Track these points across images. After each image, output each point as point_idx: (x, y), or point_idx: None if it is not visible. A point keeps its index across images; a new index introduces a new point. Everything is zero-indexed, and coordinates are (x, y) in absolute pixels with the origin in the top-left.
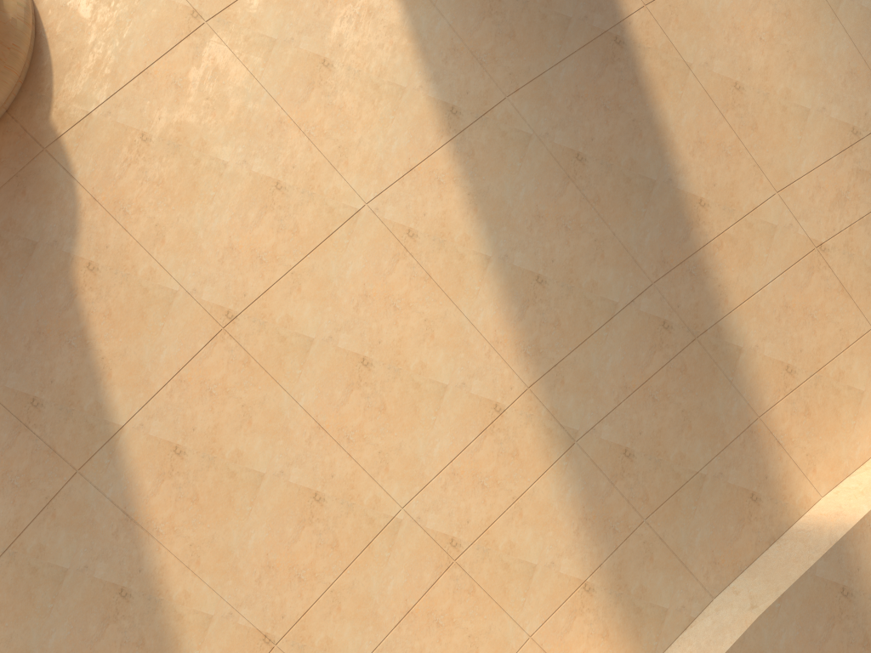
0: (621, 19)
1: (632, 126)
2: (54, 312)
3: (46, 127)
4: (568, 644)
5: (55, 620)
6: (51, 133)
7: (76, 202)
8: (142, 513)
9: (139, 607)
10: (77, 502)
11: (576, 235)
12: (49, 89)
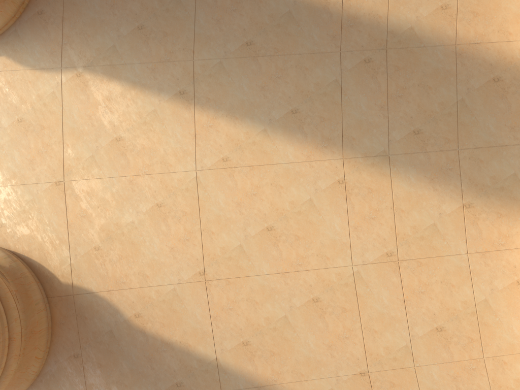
0: None
1: (253, 2)
2: (145, 346)
3: (64, 287)
4: (487, 237)
5: None
6: (68, 286)
7: (105, 300)
8: (261, 380)
9: None
10: None
11: (285, 75)
12: (49, 272)
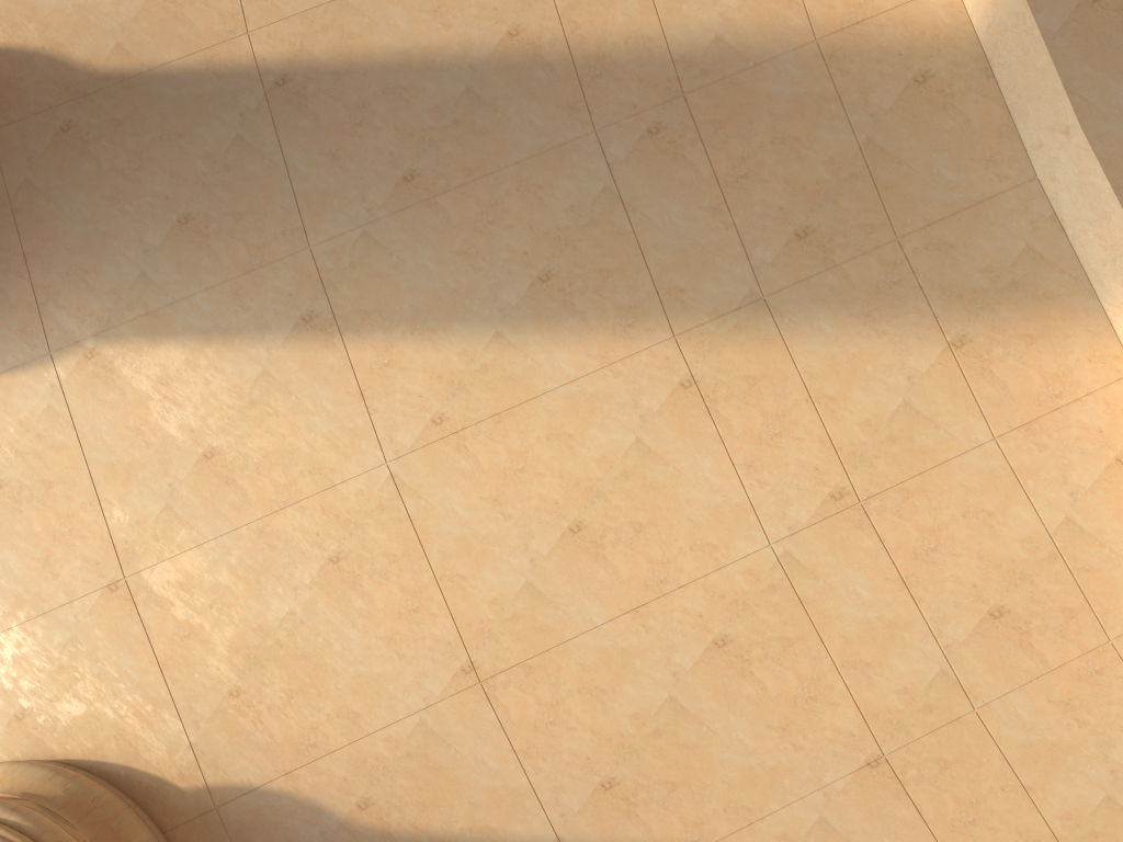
0: (255, 69)
1: (390, 96)
2: None
3: (193, 797)
4: (1023, 391)
5: None
6: (201, 794)
7: (285, 795)
8: None
9: None
10: None
11: (503, 212)
12: (152, 778)
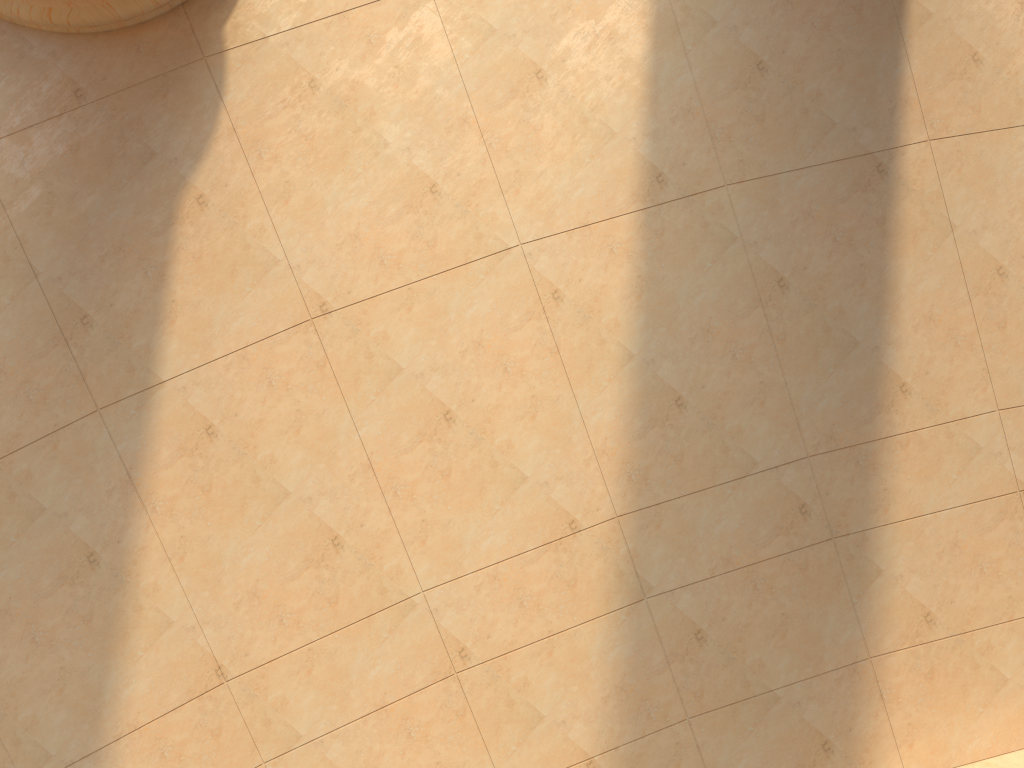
0: (894, 145)
1: (857, 270)
2: (144, 233)
3: (215, 36)
4: None
5: (11, 557)
6: (218, 44)
7: (213, 126)
8: (145, 482)
9: (102, 580)
10: (85, 442)
11: (741, 368)
12: None
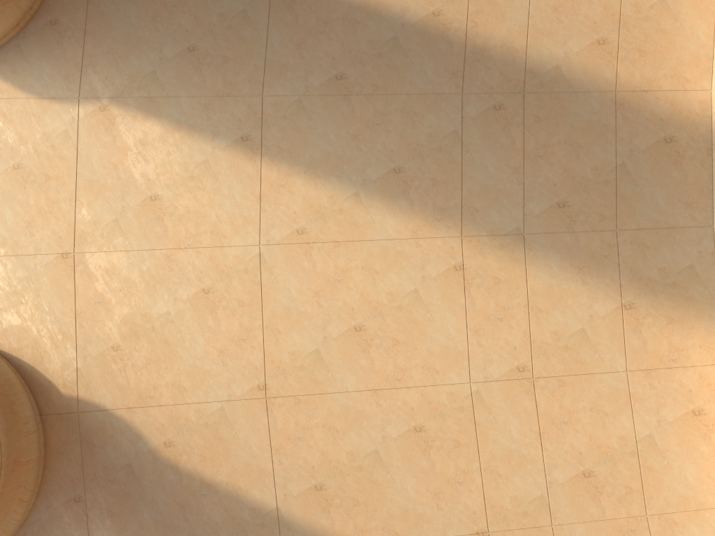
0: None
1: (346, 23)
2: (177, 487)
3: (66, 400)
4: (654, 350)
5: None
6: (72, 400)
7: (123, 420)
8: None
9: None
10: None
11: (387, 121)
12: (46, 379)
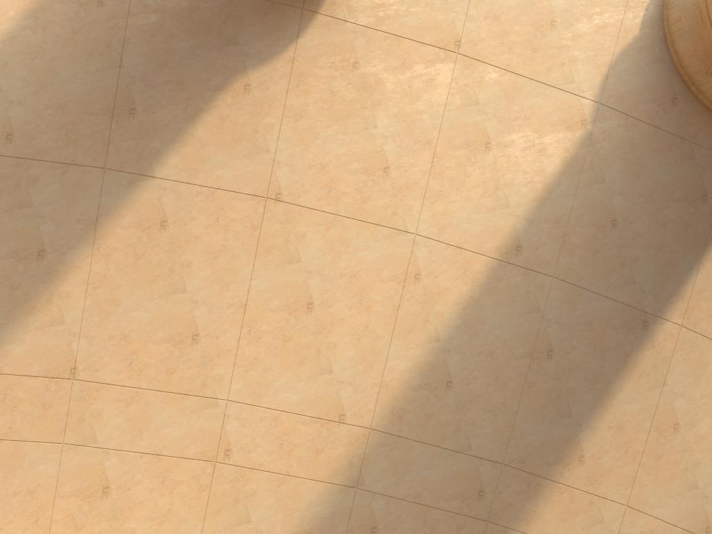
0: (660, 316)
1: (596, 373)
2: (201, 84)
3: (317, 1)
4: None
5: None
6: (315, 6)
7: (282, 50)
8: (104, 229)
9: (38, 270)
10: (83, 182)
11: (497, 387)
12: None
